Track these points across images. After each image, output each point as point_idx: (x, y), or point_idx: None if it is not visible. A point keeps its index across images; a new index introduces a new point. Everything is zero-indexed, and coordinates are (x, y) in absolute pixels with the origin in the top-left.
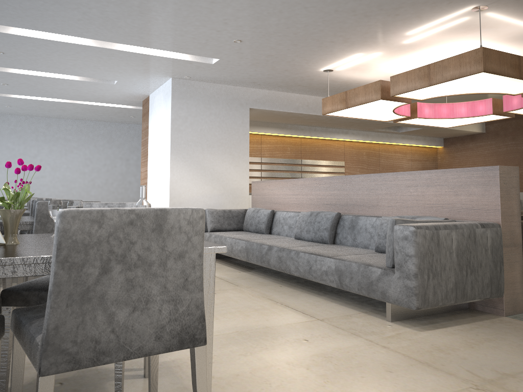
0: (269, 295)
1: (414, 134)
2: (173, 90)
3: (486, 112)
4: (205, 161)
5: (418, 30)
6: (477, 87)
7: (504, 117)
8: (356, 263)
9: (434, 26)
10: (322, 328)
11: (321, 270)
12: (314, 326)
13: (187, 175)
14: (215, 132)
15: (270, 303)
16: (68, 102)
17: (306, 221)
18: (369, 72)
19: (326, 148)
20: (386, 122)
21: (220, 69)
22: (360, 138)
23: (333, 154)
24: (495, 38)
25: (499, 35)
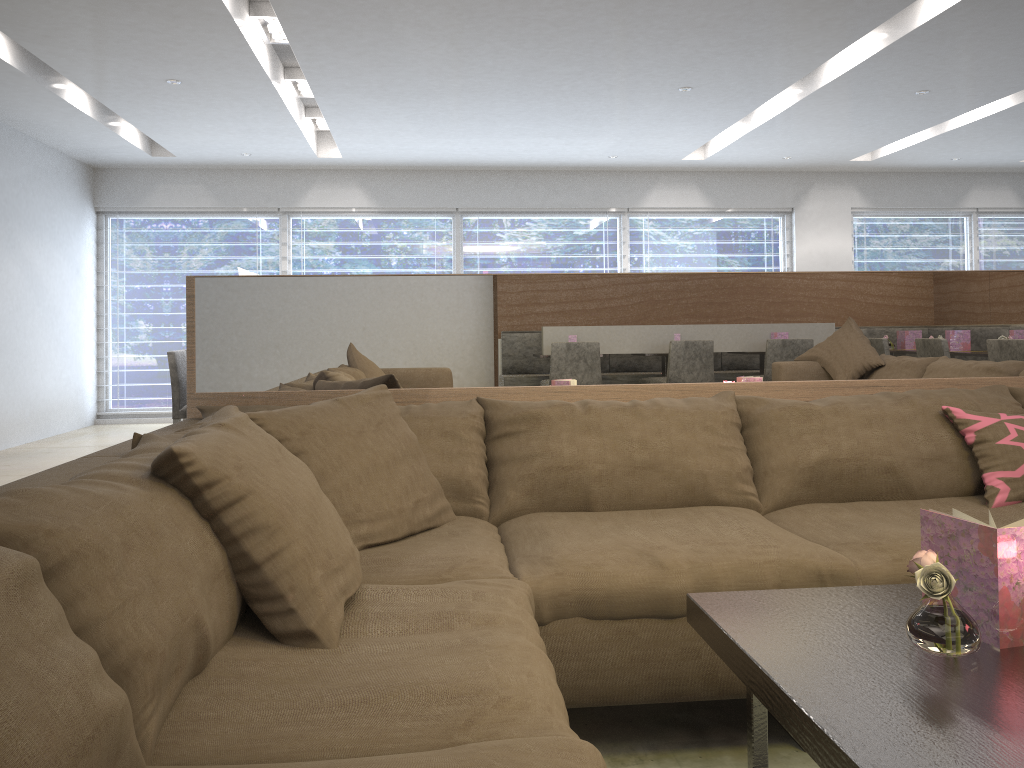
0: None
1: None
2: None
3: None
4: None
5: None
6: None
7: None
8: None
9: None
10: None
11: None
12: None
13: None
14: None
15: None
16: None
17: None
18: None
19: None
20: None
21: None
22: None
23: None
24: None
25: None
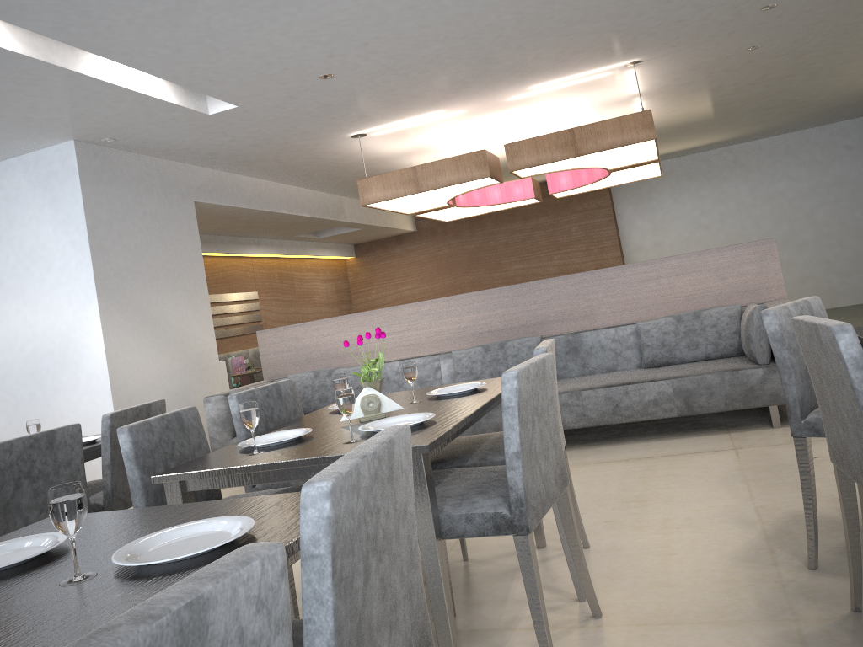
0: (579, 461)
1: (333, 240)
2: (81, 166)
3: (526, 196)
4: (152, 306)
5: (548, 83)
6: (605, 159)
7: (533, 201)
8: (712, 374)
9: (567, 80)
10: (776, 450)
11: (643, 401)
12: (763, 452)
13: (131, 340)
14: (157, 250)
15: (624, 463)
16: None
17: (482, 361)
18: (404, 140)
19: (232, 271)
20: (339, 220)
21: (202, 126)
22: (275, 251)
23: (243, 282)
24: (590, 100)
25: (598, 98)
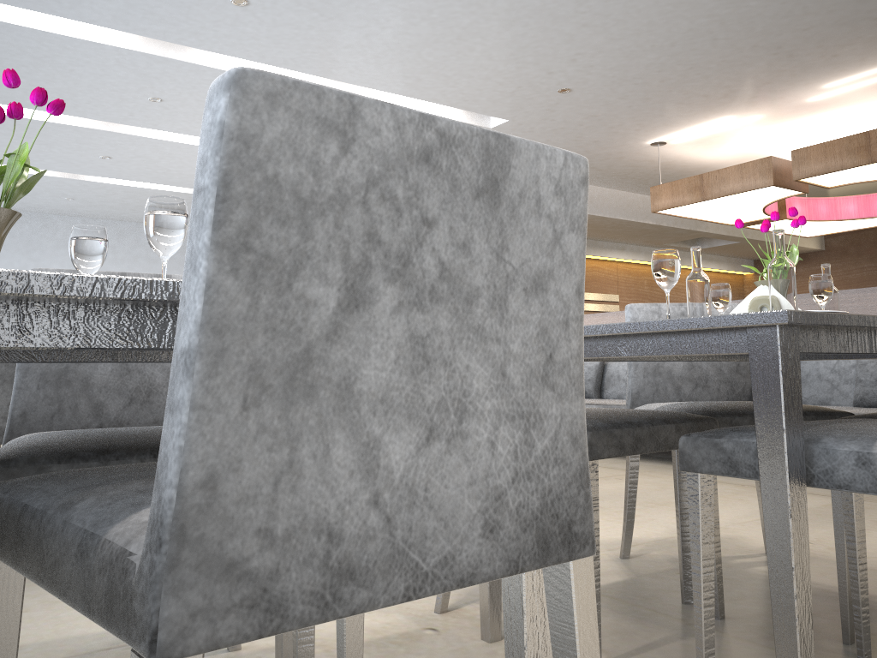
0: None
1: (718, 252)
2: None
3: None
4: None
5: (845, 81)
6: None
7: None
8: None
9: (871, 76)
10: None
11: None
12: (870, 506)
13: None
14: None
15: (735, 486)
16: (185, 192)
17: None
18: (717, 147)
19: (592, 273)
20: (696, 230)
21: None
22: (642, 258)
23: (603, 283)
24: None
25: None
